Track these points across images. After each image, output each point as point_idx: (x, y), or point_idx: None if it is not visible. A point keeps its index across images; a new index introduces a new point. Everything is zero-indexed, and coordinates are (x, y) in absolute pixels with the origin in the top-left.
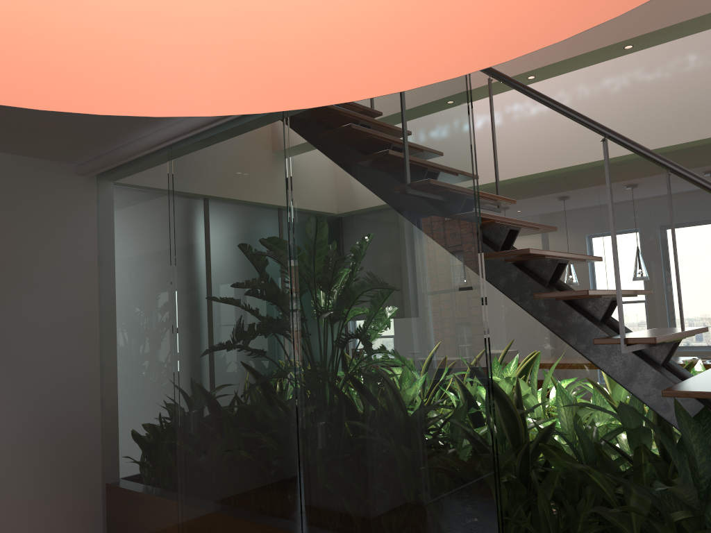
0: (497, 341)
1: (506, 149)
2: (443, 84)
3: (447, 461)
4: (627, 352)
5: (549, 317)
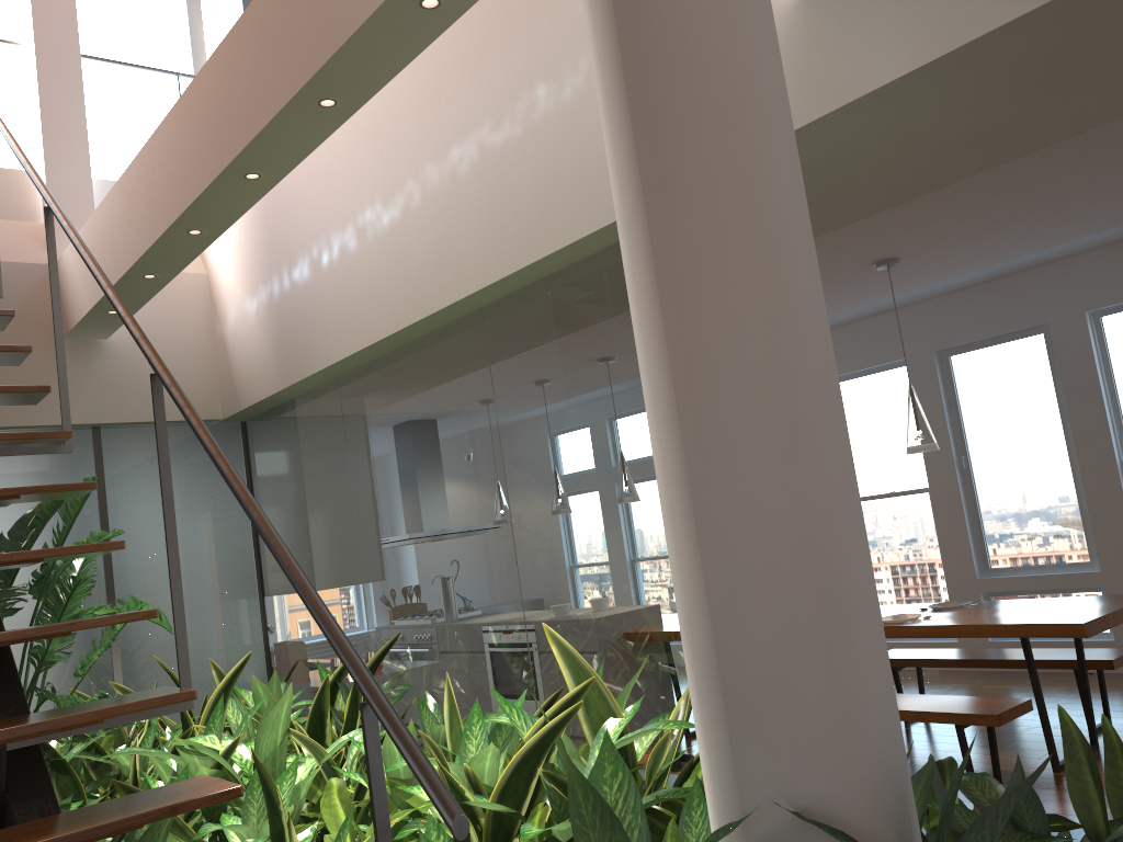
0: (406, 633)
1: (365, 291)
2: None
3: None
4: None
5: None
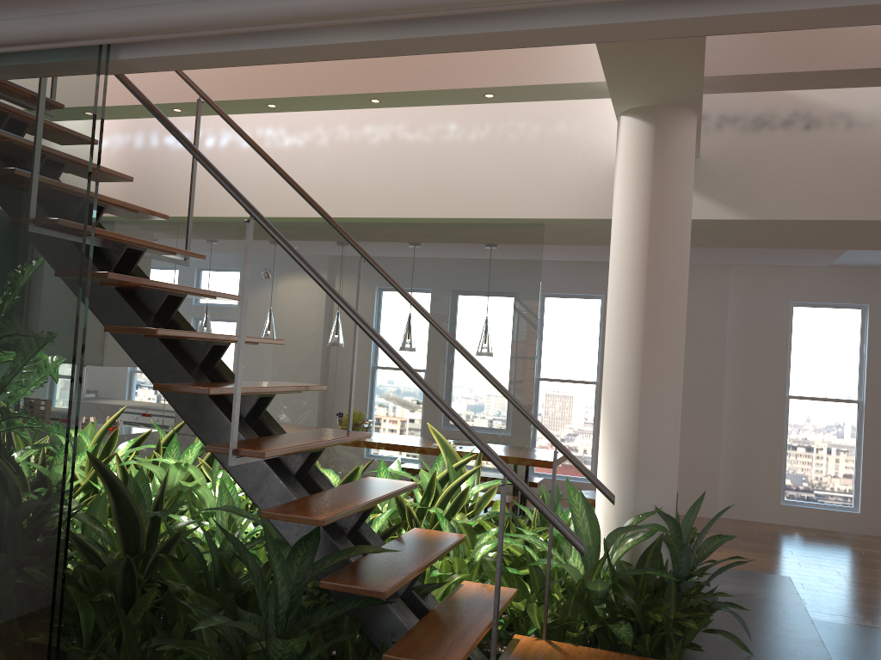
0: None
1: (251, 180)
2: (68, 109)
3: (2, 581)
4: (236, 464)
5: (188, 408)
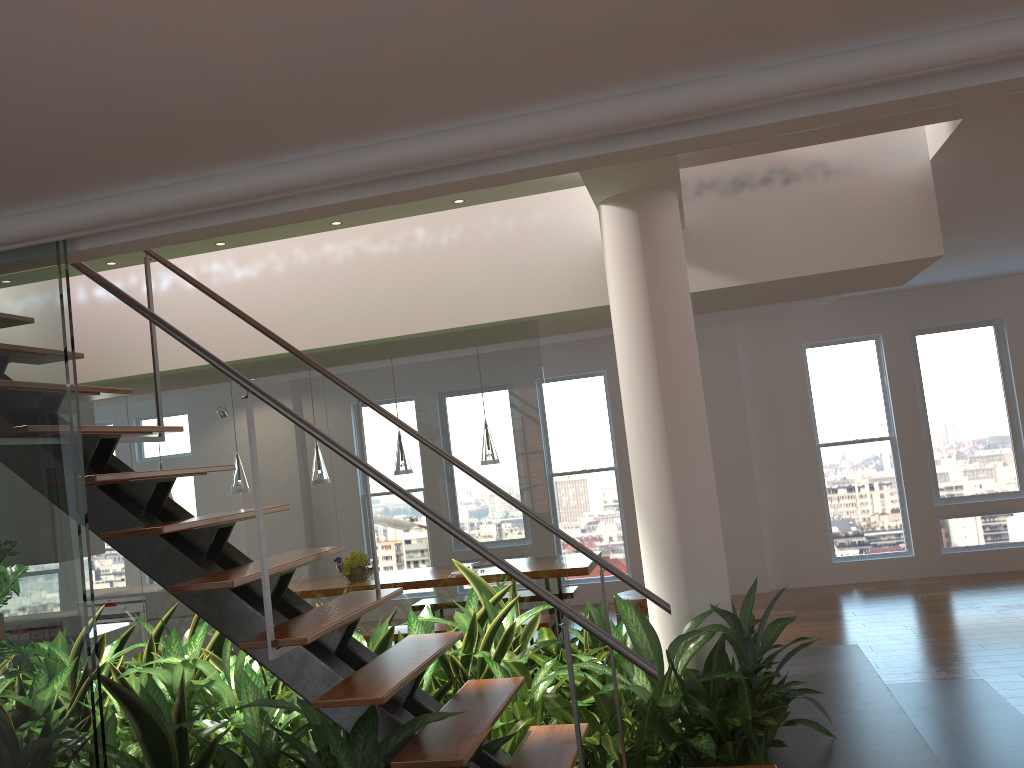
0: None
1: (203, 323)
2: (31, 313)
3: None
4: (277, 656)
5: (204, 604)
